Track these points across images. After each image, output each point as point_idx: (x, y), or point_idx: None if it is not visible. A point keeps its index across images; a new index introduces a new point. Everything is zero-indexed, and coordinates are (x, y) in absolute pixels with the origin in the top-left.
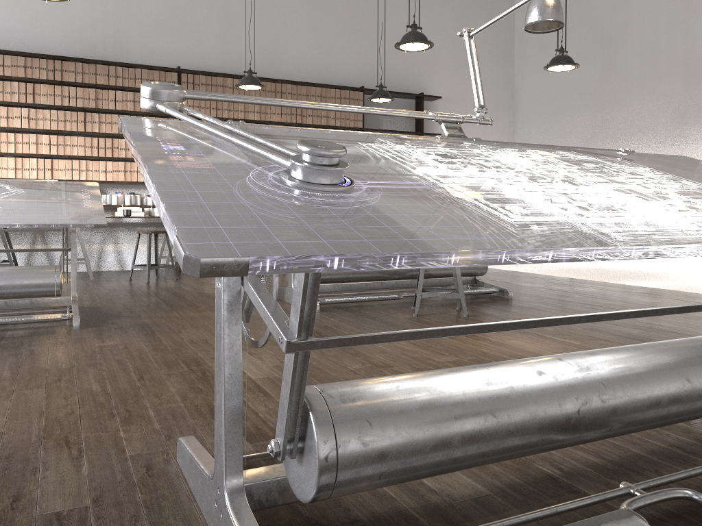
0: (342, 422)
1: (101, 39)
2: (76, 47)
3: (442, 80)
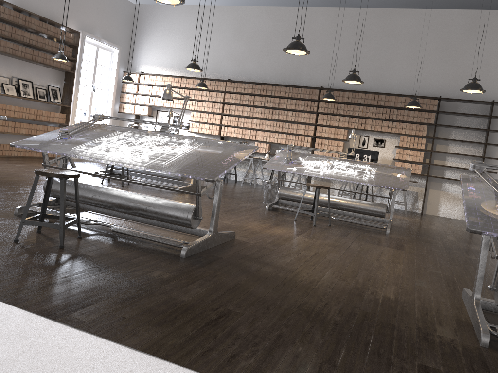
0: None
1: (289, 73)
2: (277, 78)
3: None
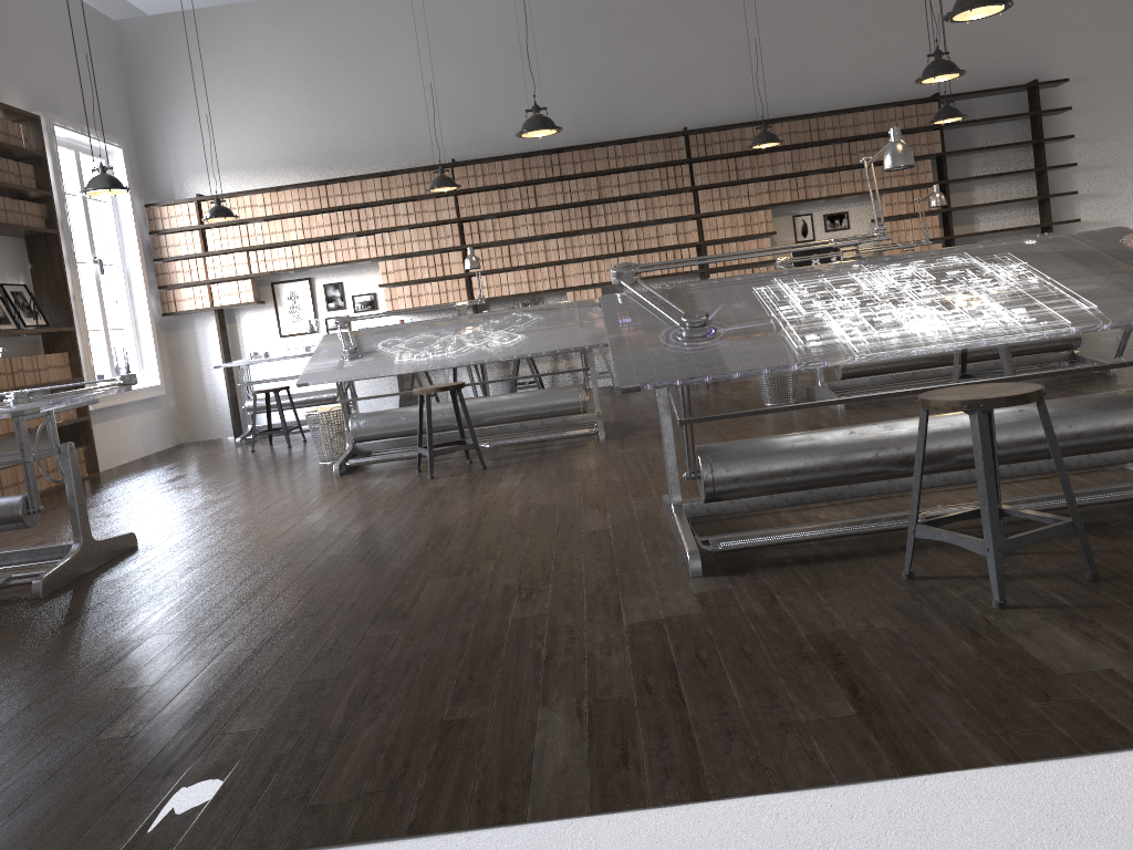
0: (715, 459)
1: (595, 116)
2: (570, 132)
3: (1071, 50)
